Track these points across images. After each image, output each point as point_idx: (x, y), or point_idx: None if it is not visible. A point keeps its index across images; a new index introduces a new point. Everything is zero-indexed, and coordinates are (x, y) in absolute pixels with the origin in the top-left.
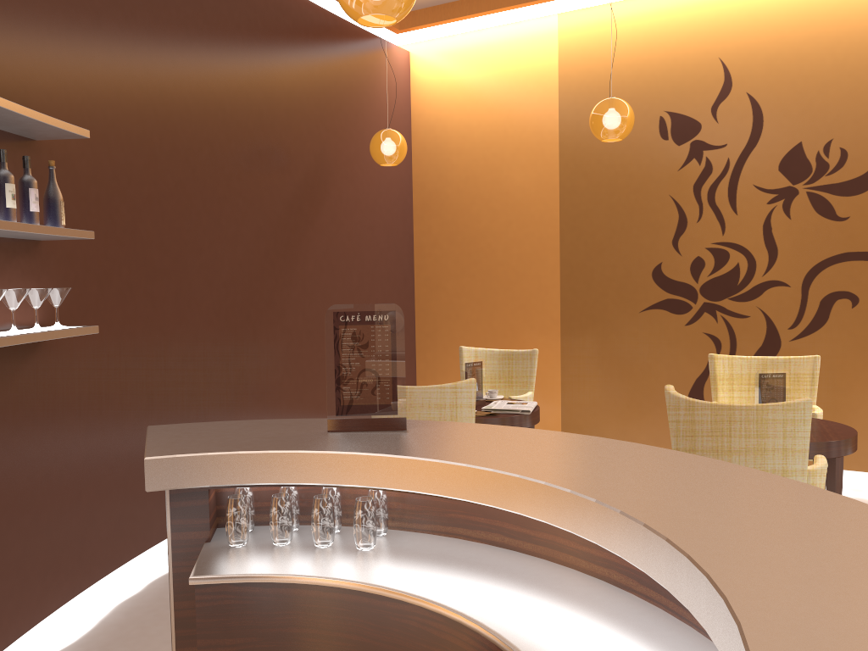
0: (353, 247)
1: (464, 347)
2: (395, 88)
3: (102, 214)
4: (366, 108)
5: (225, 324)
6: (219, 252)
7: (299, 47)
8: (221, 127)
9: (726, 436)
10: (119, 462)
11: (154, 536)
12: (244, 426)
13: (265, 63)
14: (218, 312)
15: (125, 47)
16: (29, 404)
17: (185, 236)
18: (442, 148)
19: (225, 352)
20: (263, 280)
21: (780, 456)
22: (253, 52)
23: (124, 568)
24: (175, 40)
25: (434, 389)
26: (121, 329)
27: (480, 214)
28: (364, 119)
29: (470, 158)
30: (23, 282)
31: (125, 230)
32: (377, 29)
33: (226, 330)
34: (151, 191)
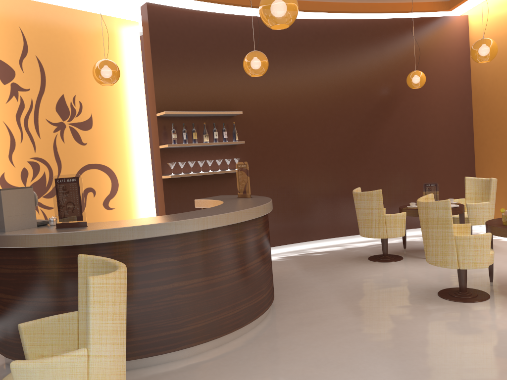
0: (418, 128)
1: (466, 177)
2: (454, 39)
3: (263, 133)
4: (428, 56)
5: (328, 167)
6: (325, 139)
7: (376, 42)
8: (325, 90)
9: (420, 216)
10: (272, 213)
11: (290, 241)
12: (231, 196)
13: (353, 57)
14: (324, 163)
15: (274, 75)
16: (232, 191)
17: (305, 135)
18: (482, 66)
19: (329, 178)
20: (352, 148)
21: (437, 227)
22: (345, 54)
23: (280, 249)
24: (299, 65)
25: (363, 193)
26: (272, 170)
27: (498, 100)
28: (426, 62)
29: (493, 69)
30: (229, 157)
31: (274, 137)
32: (439, 12)
33: (329, 169)
34: (287, 122)
